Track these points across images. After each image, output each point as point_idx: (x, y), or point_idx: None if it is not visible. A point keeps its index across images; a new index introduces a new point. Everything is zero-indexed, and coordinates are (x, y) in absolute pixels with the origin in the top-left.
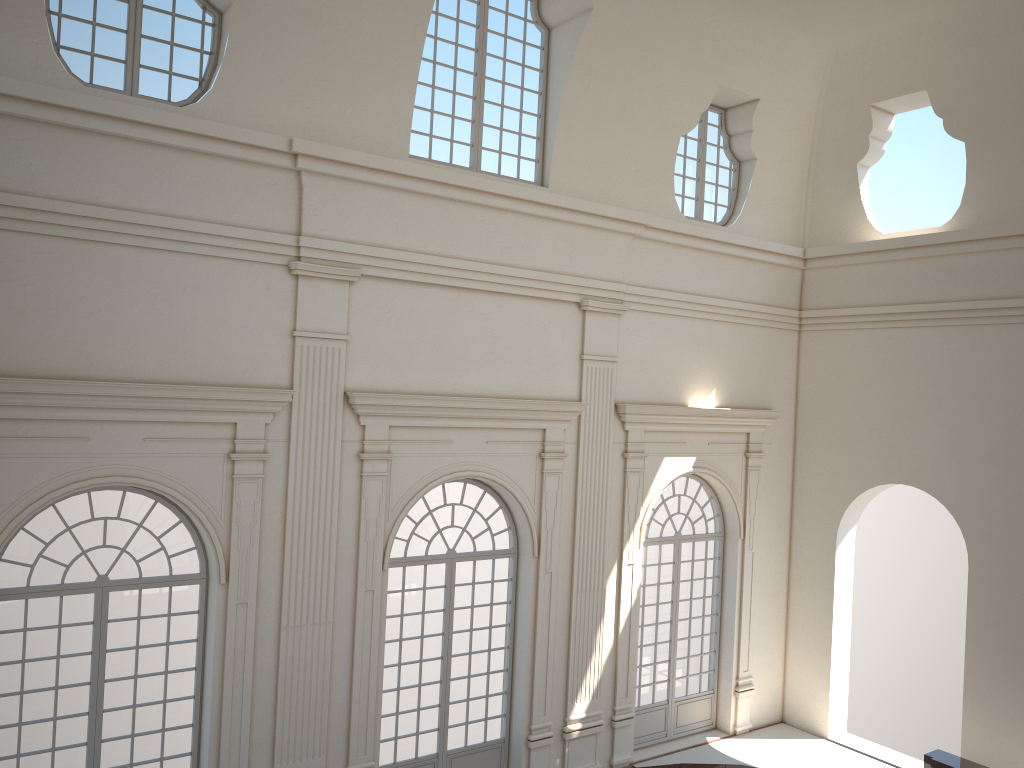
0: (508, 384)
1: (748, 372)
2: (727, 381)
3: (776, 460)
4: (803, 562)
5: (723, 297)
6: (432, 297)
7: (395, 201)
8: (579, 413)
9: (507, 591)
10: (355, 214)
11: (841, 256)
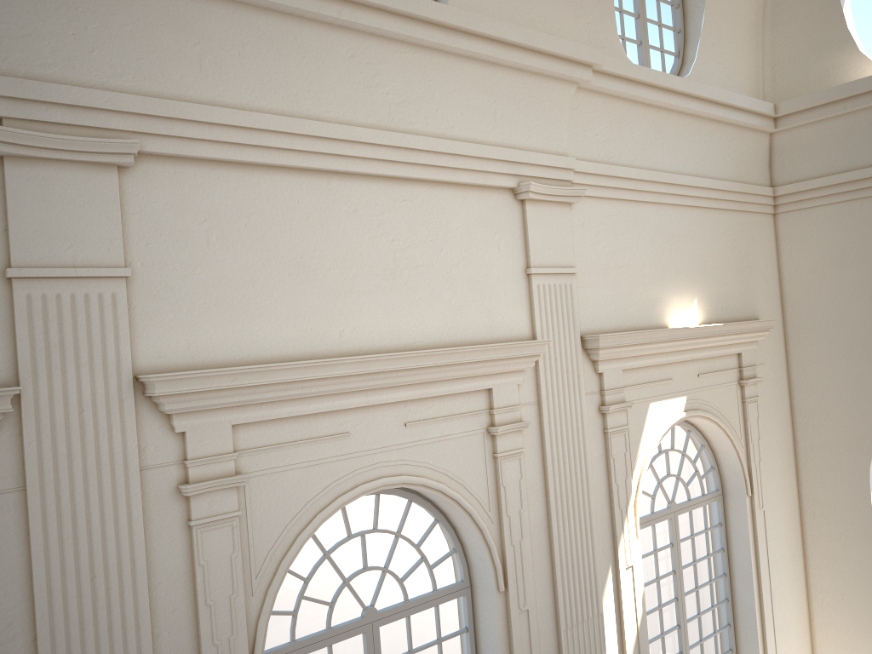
0: (427, 325)
1: (729, 273)
2: (708, 287)
3: (771, 384)
4: (822, 512)
5: (690, 174)
6: (283, 190)
7: (190, 15)
8: (538, 357)
9: (461, 645)
10: (113, 37)
11: (831, 104)
